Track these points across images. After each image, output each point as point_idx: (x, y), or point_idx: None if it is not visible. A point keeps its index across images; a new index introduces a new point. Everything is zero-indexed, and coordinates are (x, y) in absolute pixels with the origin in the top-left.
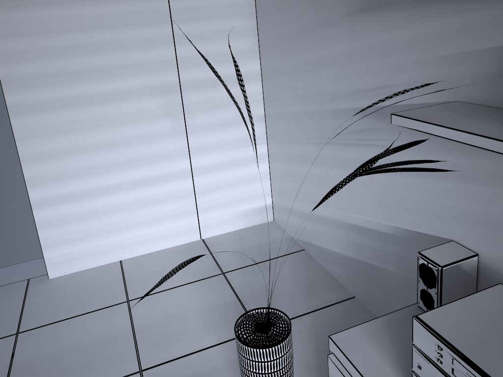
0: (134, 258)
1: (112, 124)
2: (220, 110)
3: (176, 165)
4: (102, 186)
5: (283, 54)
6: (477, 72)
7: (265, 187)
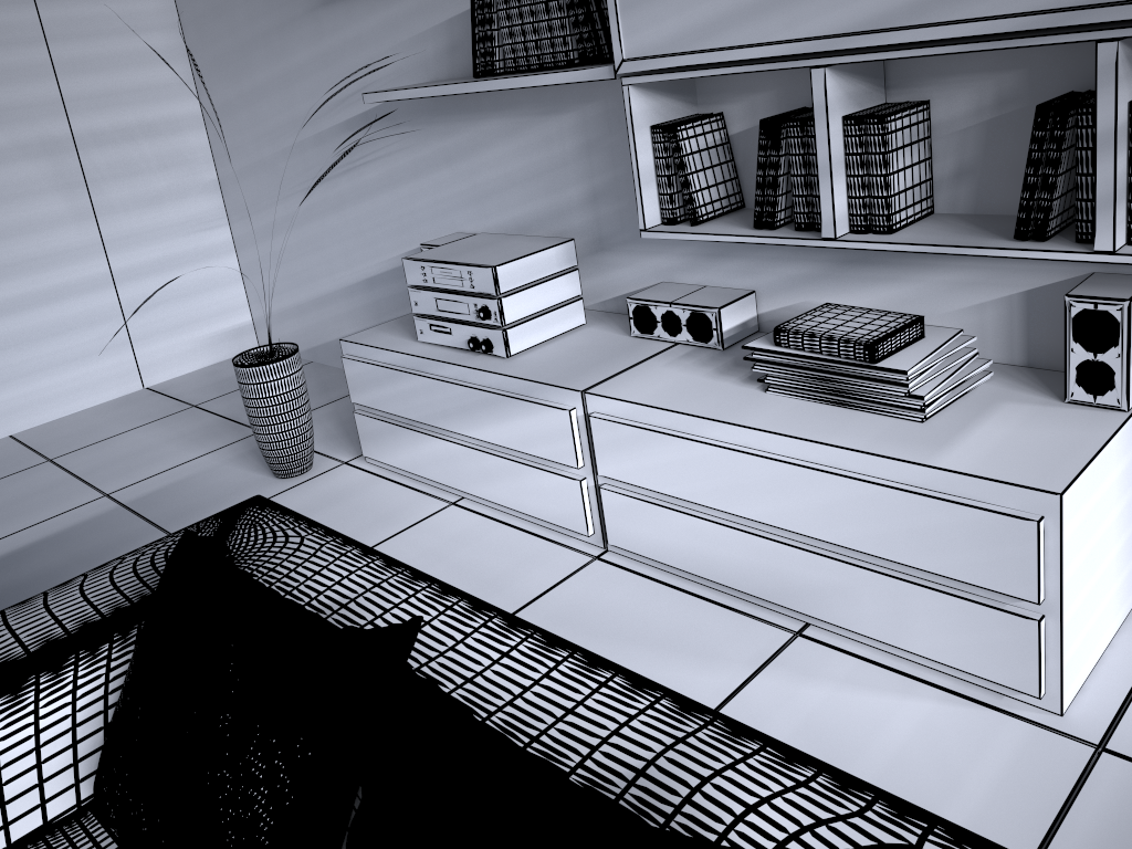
0: (35, 428)
1: None
2: (146, 176)
3: (84, 268)
4: None
5: (235, 78)
6: (437, 48)
7: (238, 295)
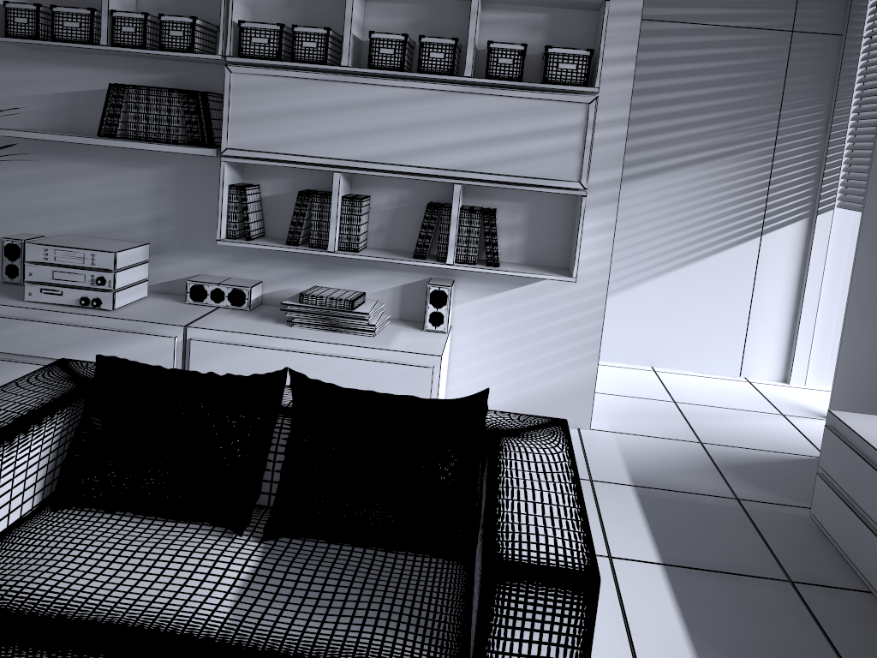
0: None
1: None
2: None
3: None
4: None
5: None
6: (40, 109)
7: None
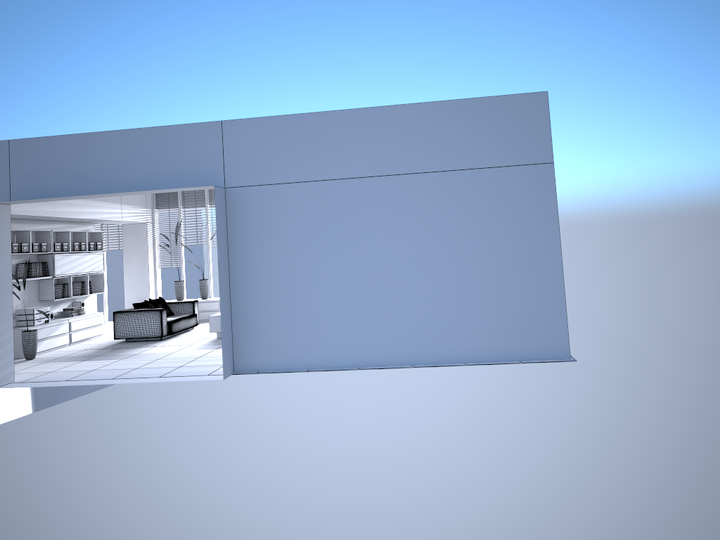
0: None
1: None
2: None
3: None
4: None
5: None
6: None
7: None
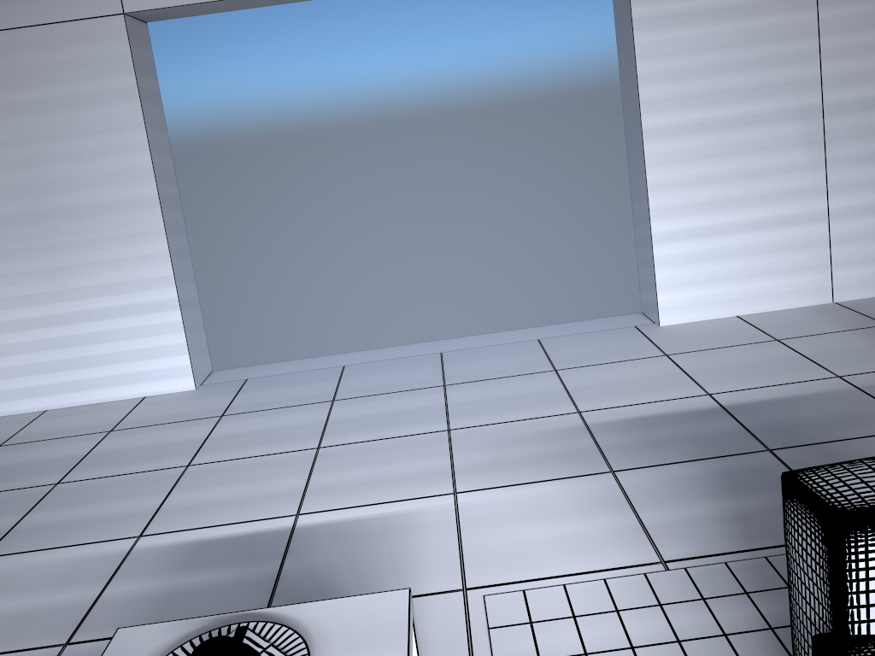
0: (754, 315)
1: (742, 152)
2: (869, 139)
3: (809, 205)
4: (725, 223)
5: None
6: None
7: None
